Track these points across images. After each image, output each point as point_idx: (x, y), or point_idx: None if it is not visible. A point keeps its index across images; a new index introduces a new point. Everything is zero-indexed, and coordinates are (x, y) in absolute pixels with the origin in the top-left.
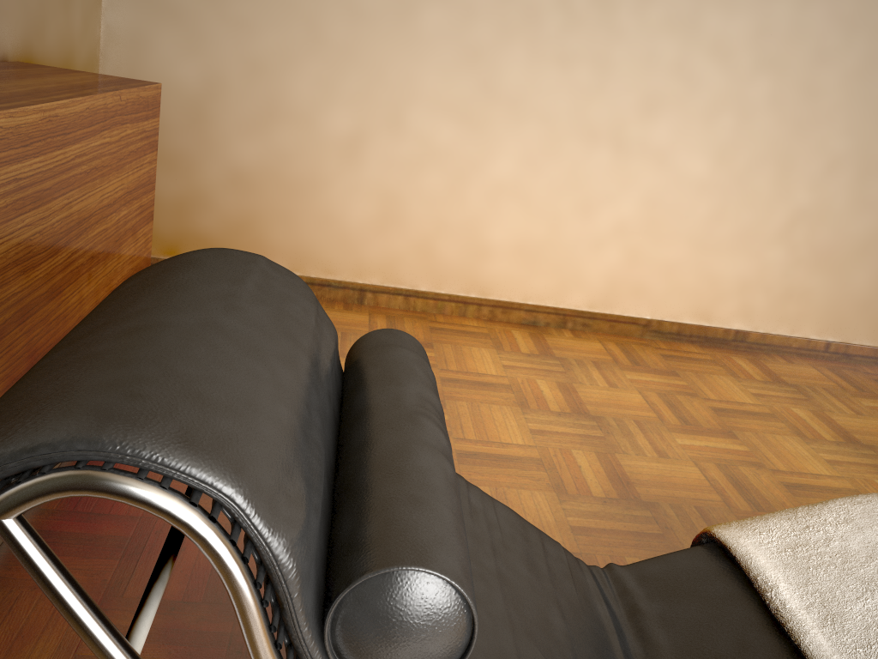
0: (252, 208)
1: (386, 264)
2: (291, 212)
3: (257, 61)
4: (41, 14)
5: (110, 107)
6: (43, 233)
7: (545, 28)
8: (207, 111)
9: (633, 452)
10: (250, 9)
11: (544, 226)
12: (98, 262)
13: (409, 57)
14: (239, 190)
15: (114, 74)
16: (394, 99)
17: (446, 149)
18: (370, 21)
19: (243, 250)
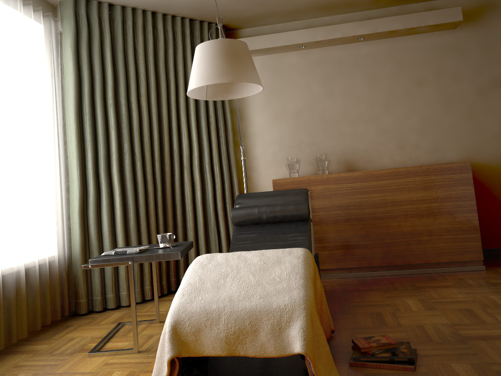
0: None
1: None
2: None
3: None
4: (477, 145)
5: (411, 170)
6: (368, 201)
7: None
8: None
9: None
10: None
11: None
12: (412, 217)
13: None
14: None
15: None
16: None
17: None
18: None
19: None
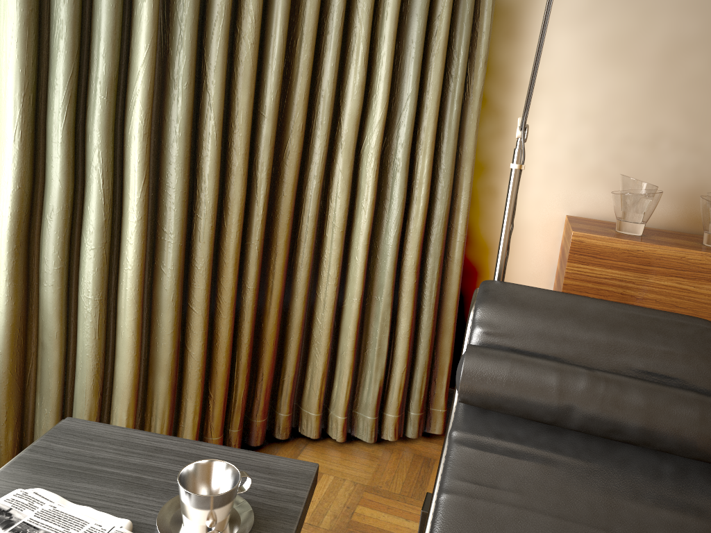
0: None
1: None
2: None
3: None
4: None
5: None
6: None
7: None
8: None
9: None
10: None
11: None
12: None
13: None
14: None
15: None
16: None
17: None
18: None
19: None
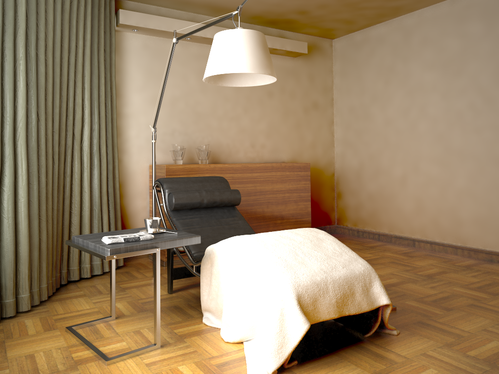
0: (375, 207)
1: (421, 229)
2: (387, 208)
3: (371, 154)
4: (300, 150)
5: (274, 166)
6: (243, 190)
7: (466, 119)
8: (360, 174)
9: (419, 284)
10: (368, 138)
11: (485, 209)
12: (272, 204)
13: (416, 143)
14: (371, 201)
15: (338, 166)
16: (414, 160)
17: (435, 177)
18: (402, 133)
19: (374, 223)
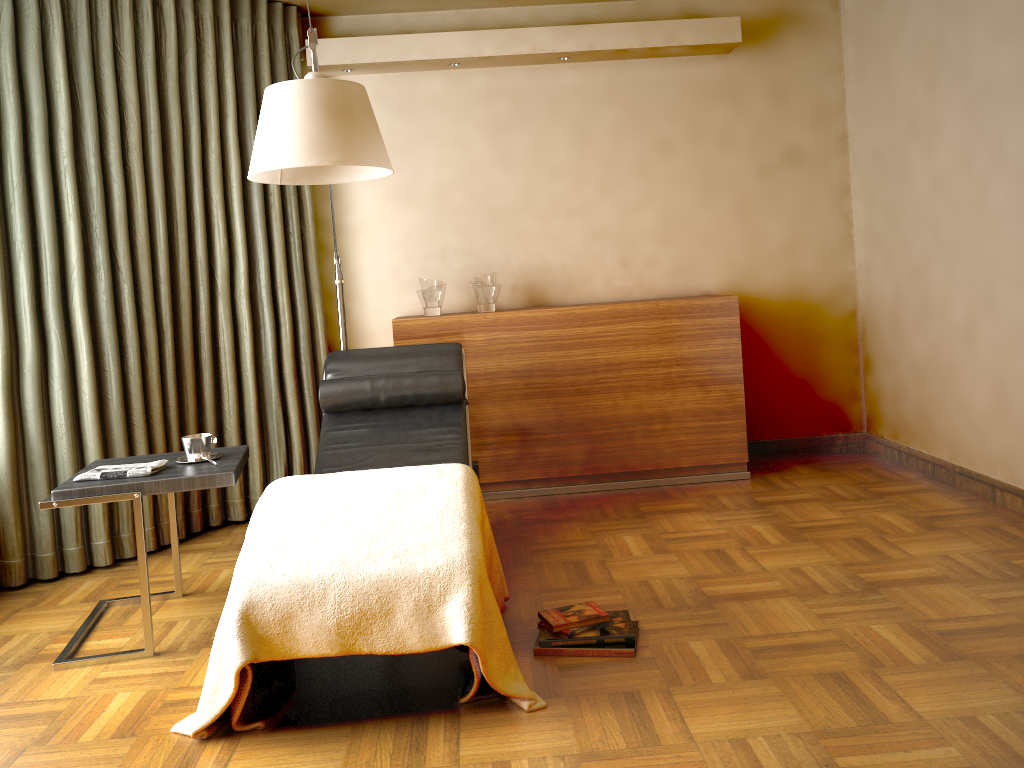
0: (925, 396)
1: (1005, 459)
2: (944, 400)
3: (913, 267)
4: (752, 265)
5: (641, 310)
6: (565, 362)
7: None
8: (897, 314)
9: (809, 603)
10: (906, 226)
11: None
12: (638, 390)
13: (989, 236)
14: (917, 381)
15: (862, 295)
16: (986, 281)
17: None
18: (963, 211)
19: (925, 436)
